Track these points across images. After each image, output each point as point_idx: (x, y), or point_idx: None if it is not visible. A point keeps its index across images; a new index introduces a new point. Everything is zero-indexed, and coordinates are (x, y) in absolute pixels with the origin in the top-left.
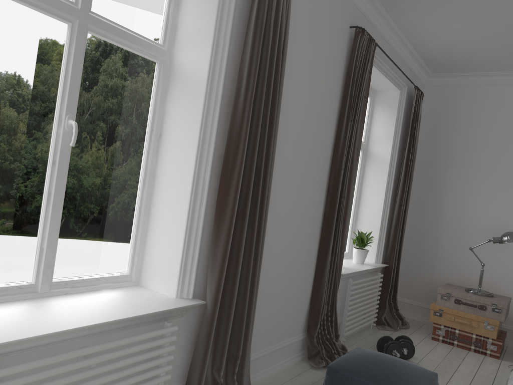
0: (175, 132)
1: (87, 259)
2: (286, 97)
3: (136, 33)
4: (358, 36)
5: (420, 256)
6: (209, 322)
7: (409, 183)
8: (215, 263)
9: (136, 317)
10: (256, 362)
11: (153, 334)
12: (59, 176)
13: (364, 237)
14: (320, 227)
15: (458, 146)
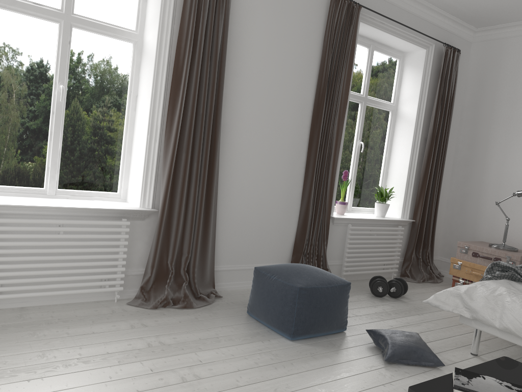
0: (142, 91)
1: (84, 179)
2: (244, 60)
3: (111, 24)
4: (334, 3)
5: (463, 216)
6: (158, 223)
7: (441, 141)
8: (163, 183)
9: (93, 208)
10: (229, 273)
11: (107, 222)
12: (57, 121)
13: (383, 192)
14: (304, 173)
15: (502, 101)
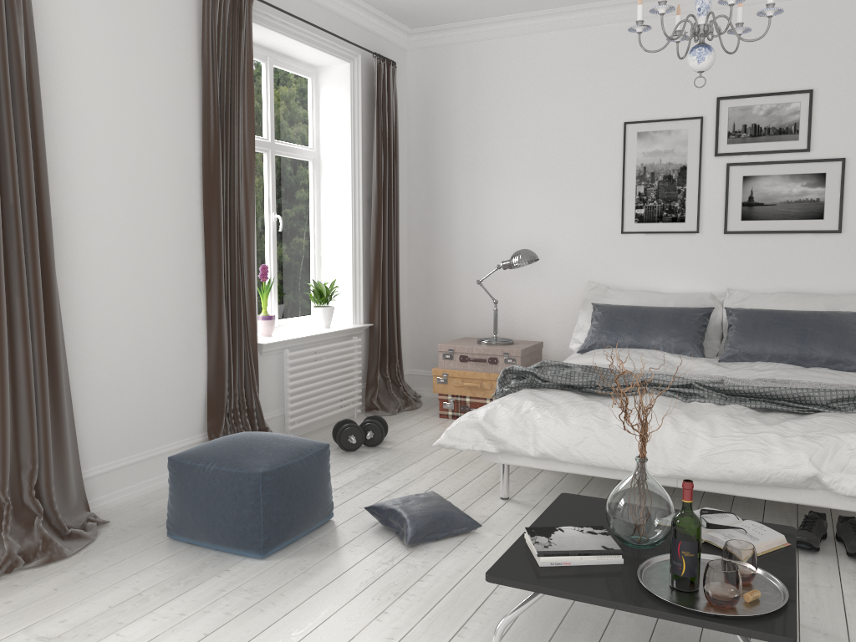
0: None
1: None
2: (71, 98)
3: None
4: None
5: (433, 305)
6: None
7: (390, 200)
8: None
9: None
10: (108, 478)
11: None
12: None
13: (323, 289)
14: (205, 281)
15: (461, 136)
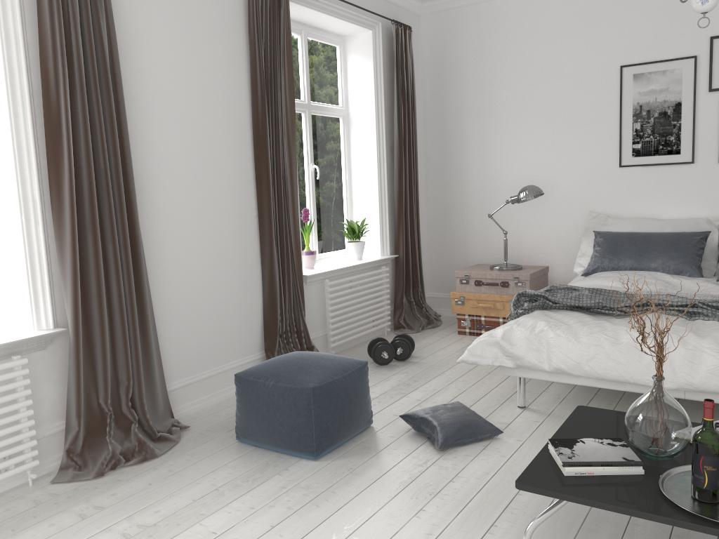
0: None
1: None
2: (145, 77)
3: None
4: None
5: (449, 237)
6: (73, 349)
7: (410, 148)
8: (67, 286)
9: None
10: (187, 390)
11: None
12: None
13: (355, 226)
14: (258, 225)
15: (470, 88)
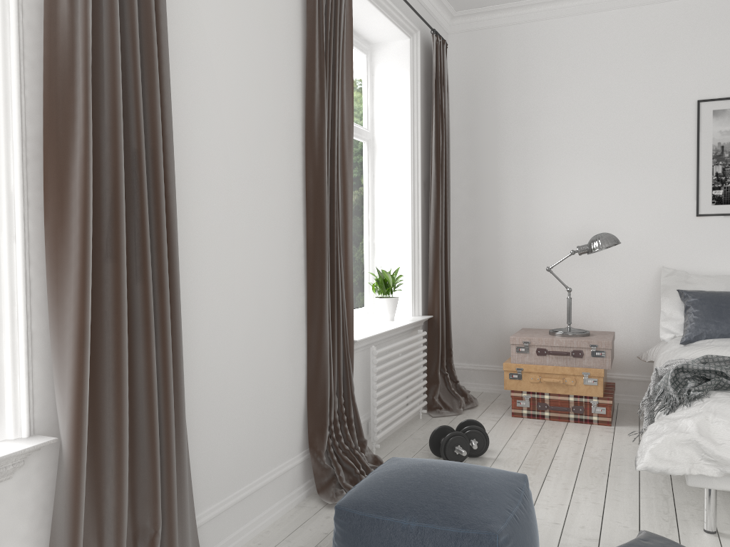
0: None
1: None
2: (187, 24)
3: None
4: None
5: (478, 295)
6: (70, 477)
7: (445, 184)
8: (64, 356)
9: None
10: (216, 523)
11: None
12: None
13: (388, 278)
14: (305, 267)
15: (509, 120)
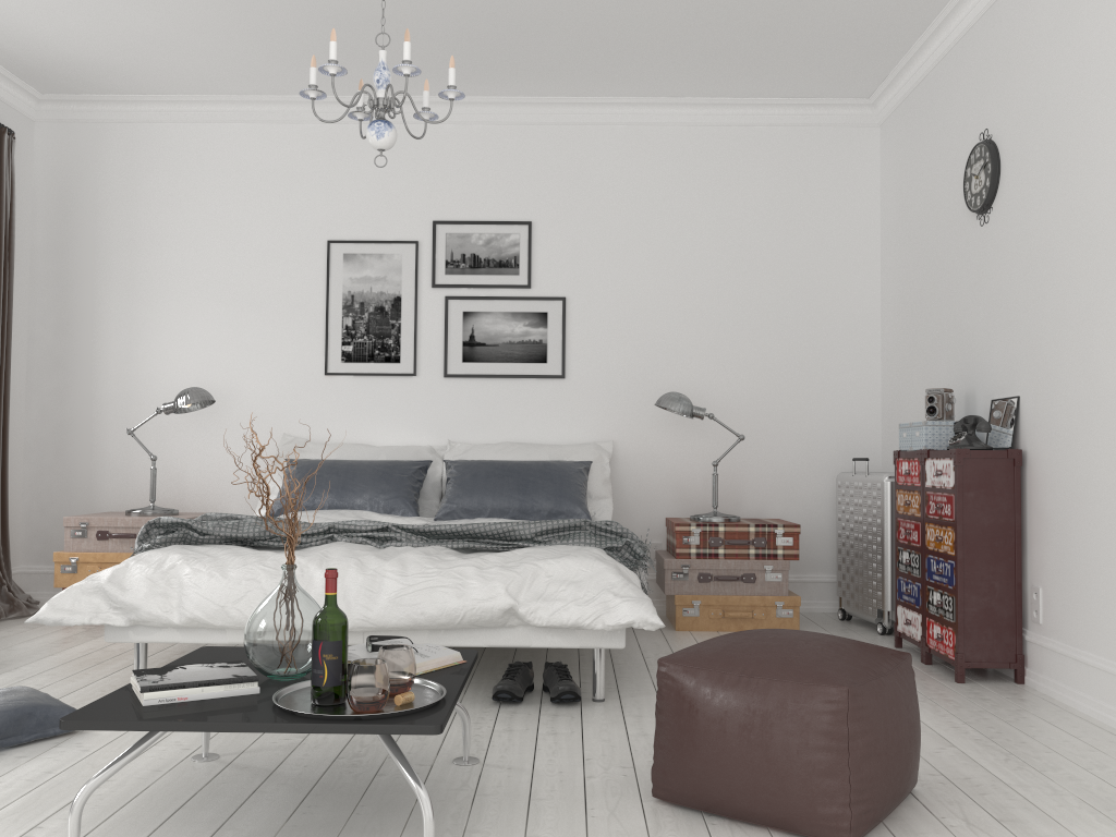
0: None
1: None
2: None
3: None
4: None
5: (63, 471)
6: None
7: None
8: None
9: None
10: None
11: None
12: None
13: None
14: None
15: (112, 242)
